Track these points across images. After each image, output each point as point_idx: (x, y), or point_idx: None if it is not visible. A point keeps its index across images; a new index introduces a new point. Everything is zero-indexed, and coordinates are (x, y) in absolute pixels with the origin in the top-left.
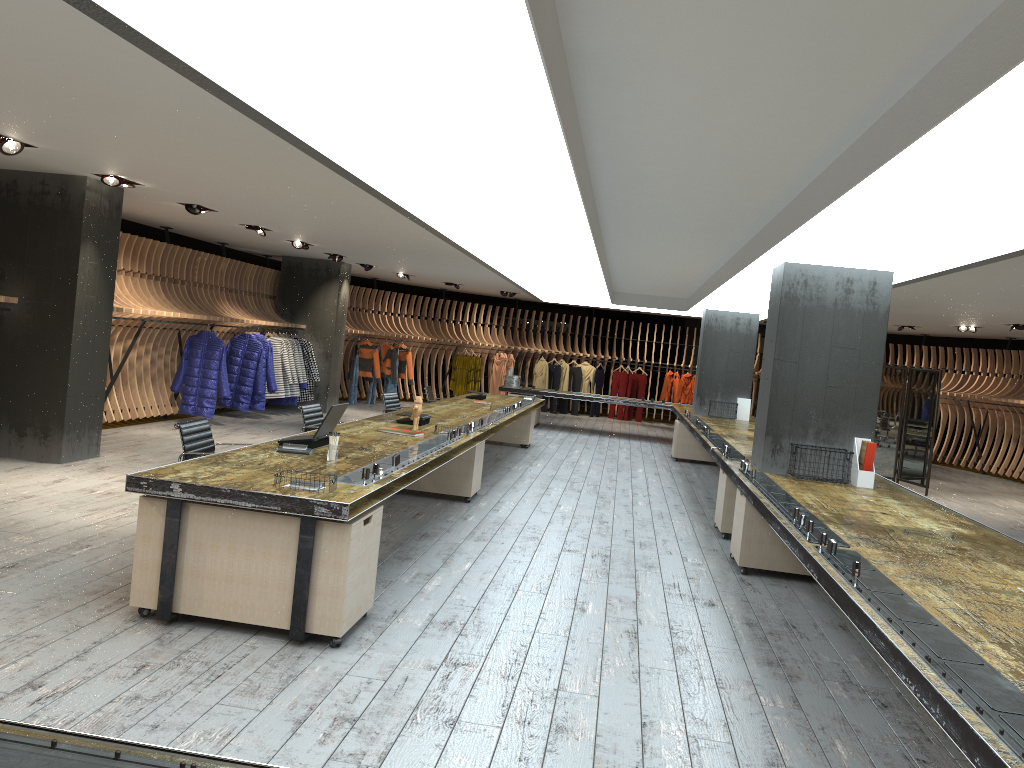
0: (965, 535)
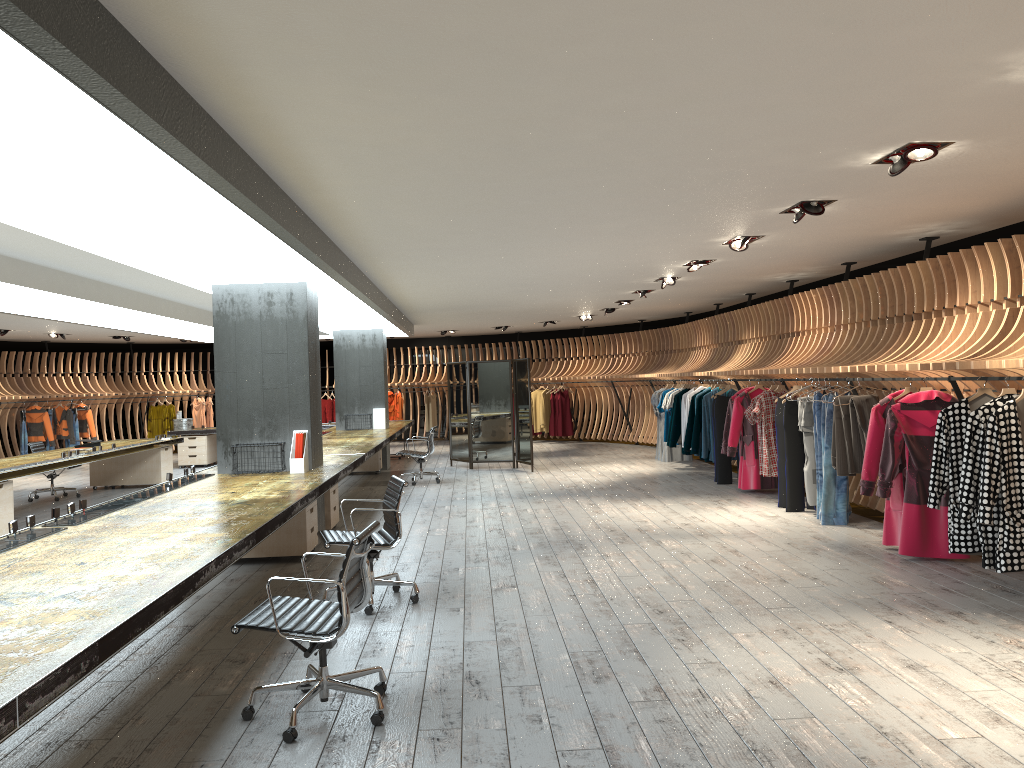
0: (261, 499)
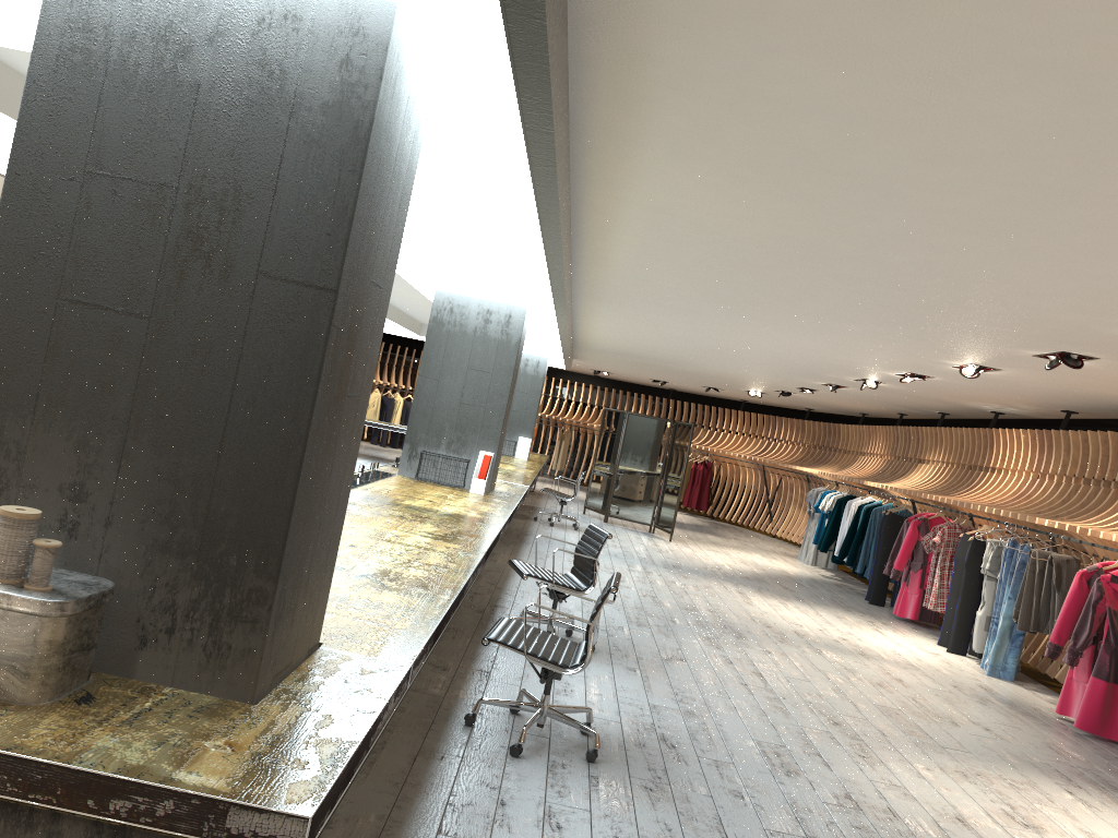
0: (464, 516)
